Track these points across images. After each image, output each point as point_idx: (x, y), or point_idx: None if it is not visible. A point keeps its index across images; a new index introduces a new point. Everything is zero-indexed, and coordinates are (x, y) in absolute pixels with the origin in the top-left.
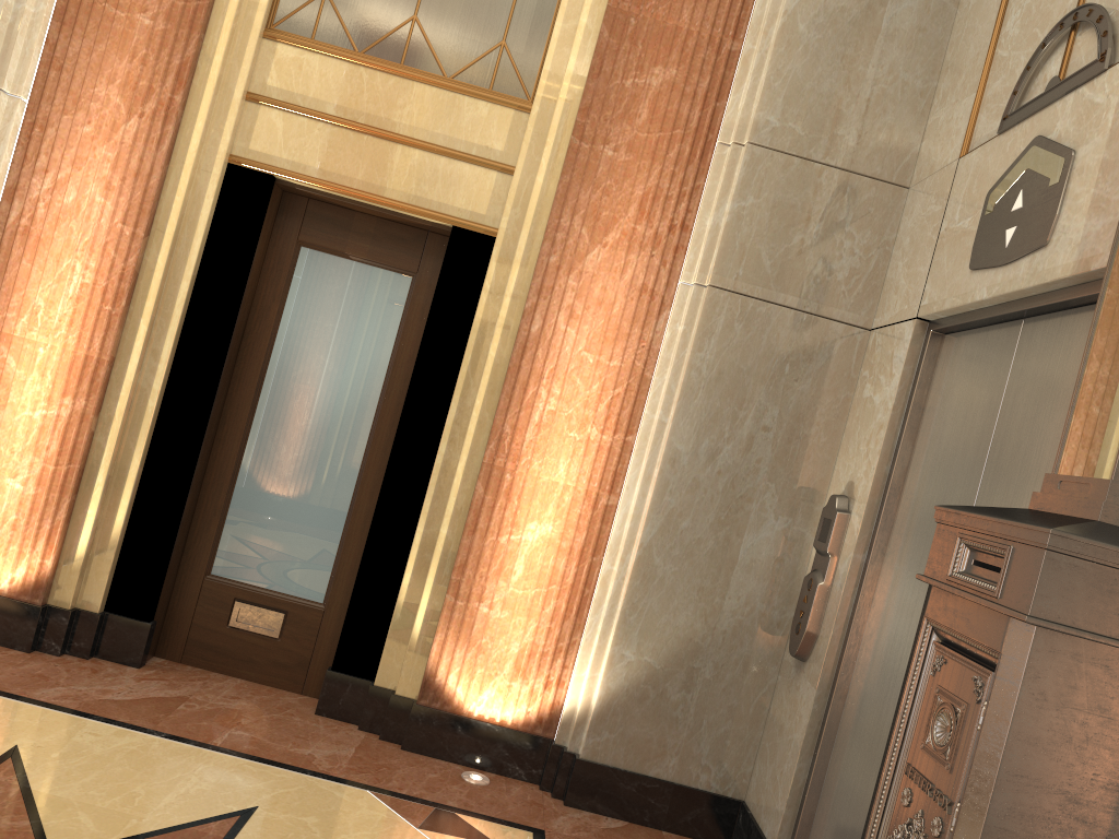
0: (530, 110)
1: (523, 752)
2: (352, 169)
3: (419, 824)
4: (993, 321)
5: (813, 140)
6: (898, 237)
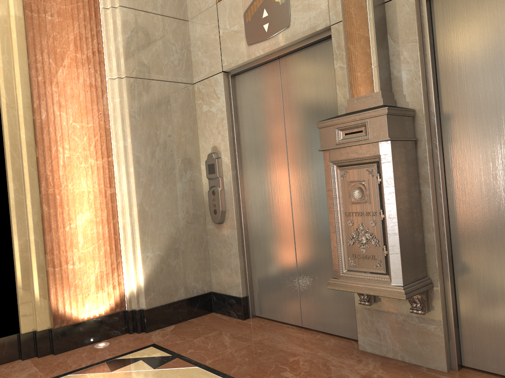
0: None
1: (115, 322)
2: None
3: (109, 370)
4: (263, 63)
5: (146, 2)
6: (192, 42)
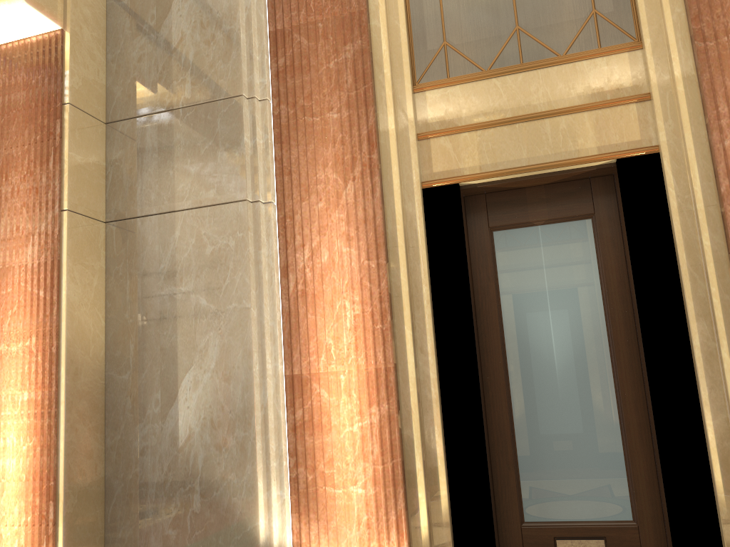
0: (641, 46)
1: None
2: (516, 153)
3: None
4: None
5: None
6: None
